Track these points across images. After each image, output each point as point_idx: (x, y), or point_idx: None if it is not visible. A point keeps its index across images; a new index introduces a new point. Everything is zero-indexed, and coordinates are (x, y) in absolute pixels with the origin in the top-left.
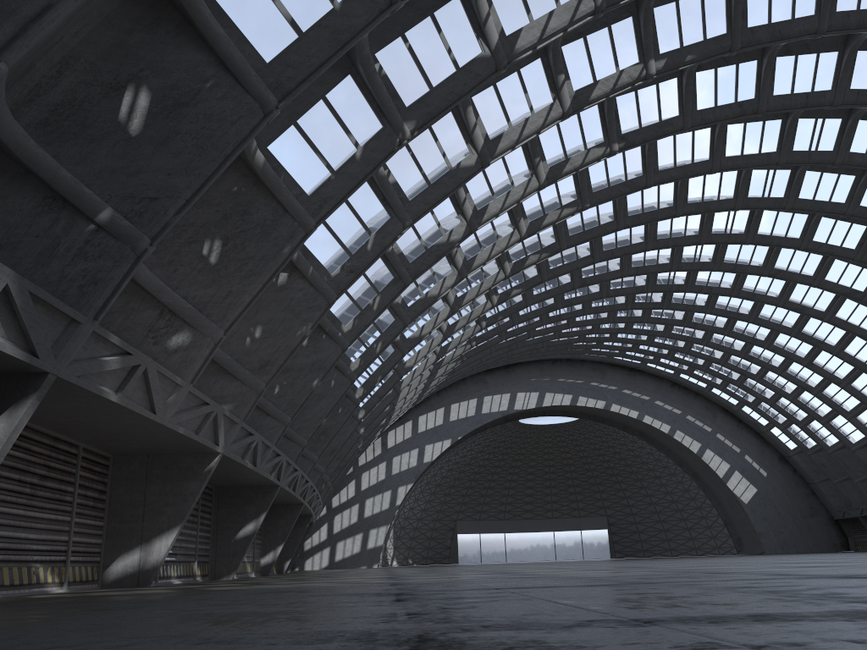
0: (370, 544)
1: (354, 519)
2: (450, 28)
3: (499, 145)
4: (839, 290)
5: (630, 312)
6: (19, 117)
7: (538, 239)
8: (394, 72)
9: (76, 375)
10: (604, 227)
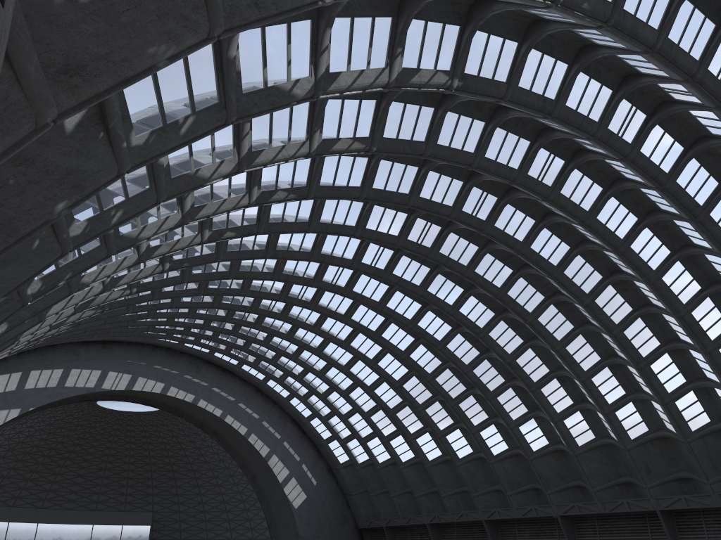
0: None
1: None
2: None
3: None
4: (466, 323)
5: (272, 307)
6: None
7: (293, 176)
8: None
9: None
10: (350, 190)
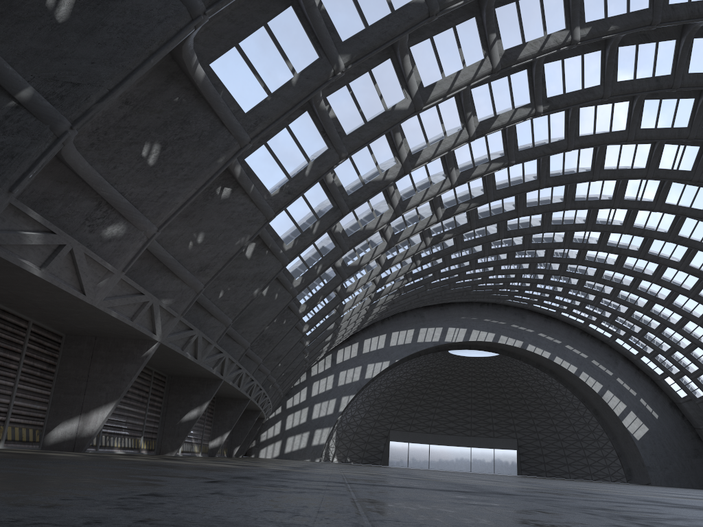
0: (314, 442)
1: (303, 419)
2: None
3: (431, 92)
4: None
5: (548, 266)
6: None
7: (469, 190)
8: (333, 8)
9: None
10: (527, 184)
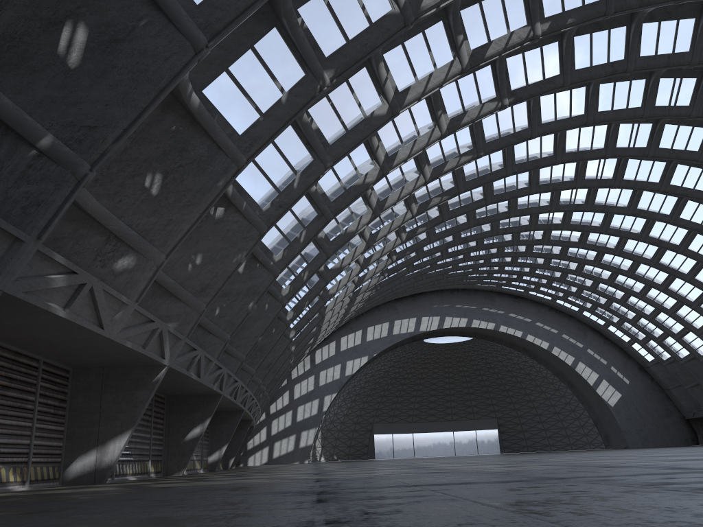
0: (302, 444)
1: (288, 423)
2: None
3: (407, 96)
4: (692, 226)
5: (515, 248)
6: None
7: (440, 184)
8: (315, 26)
9: (22, 291)
10: (495, 173)
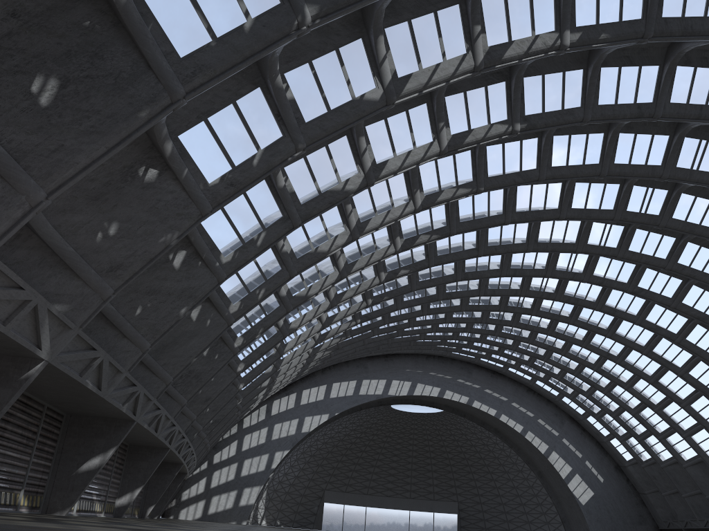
0: (242, 502)
1: (231, 476)
2: None
3: (406, 85)
4: (694, 314)
5: (501, 316)
6: None
7: (431, 221)
8: None
9: None
10: (492, 218)
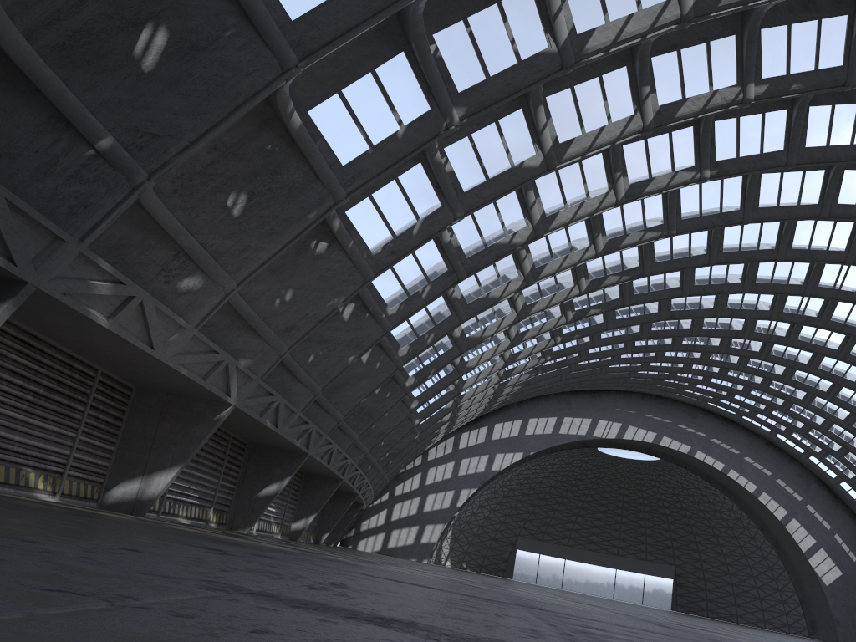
0: (424, 539)
1: (413, 511)
2: (516, 18)
3: (568, 150)
4: None
5: (725, 357)
6: (37, 37)
7: (621, 261)
8: (451, 55)
9: (59, 291)
10: (694, 259)
